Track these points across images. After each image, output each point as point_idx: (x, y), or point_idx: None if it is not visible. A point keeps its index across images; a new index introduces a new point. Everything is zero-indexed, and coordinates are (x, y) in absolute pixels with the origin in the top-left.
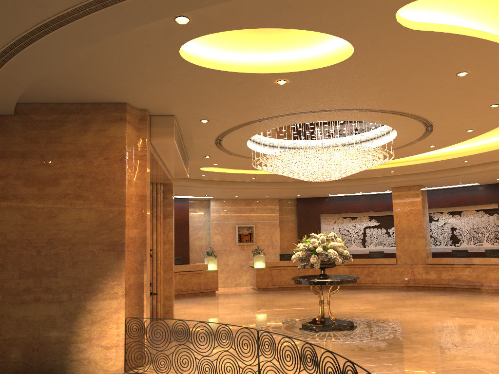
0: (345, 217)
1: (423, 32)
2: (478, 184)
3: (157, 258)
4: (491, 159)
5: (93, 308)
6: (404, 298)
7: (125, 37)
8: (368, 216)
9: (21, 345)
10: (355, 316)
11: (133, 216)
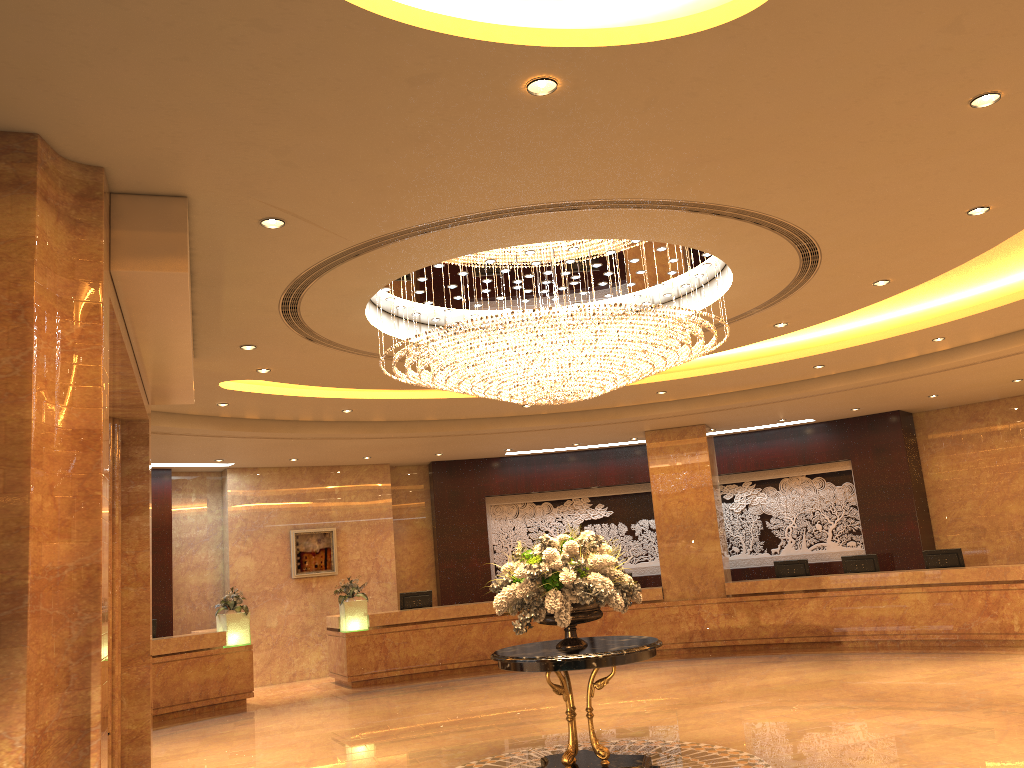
0: (538, 502)
1: None
2: (813, 421)
3: None
4: (869, 361)
5: None
6: (702, 677)
7: None
8: (588, 498)
9: None
10: (632, 738)
11: (55, 498)
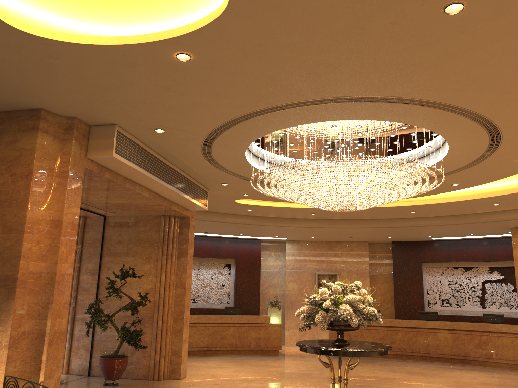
0: (457, 267)
1: None
2: None
3: (164, 304)
4: None
5: None
6: (516, 384)
7: None
8: (487, 267)
9: None
10: None
11: (40, 246)
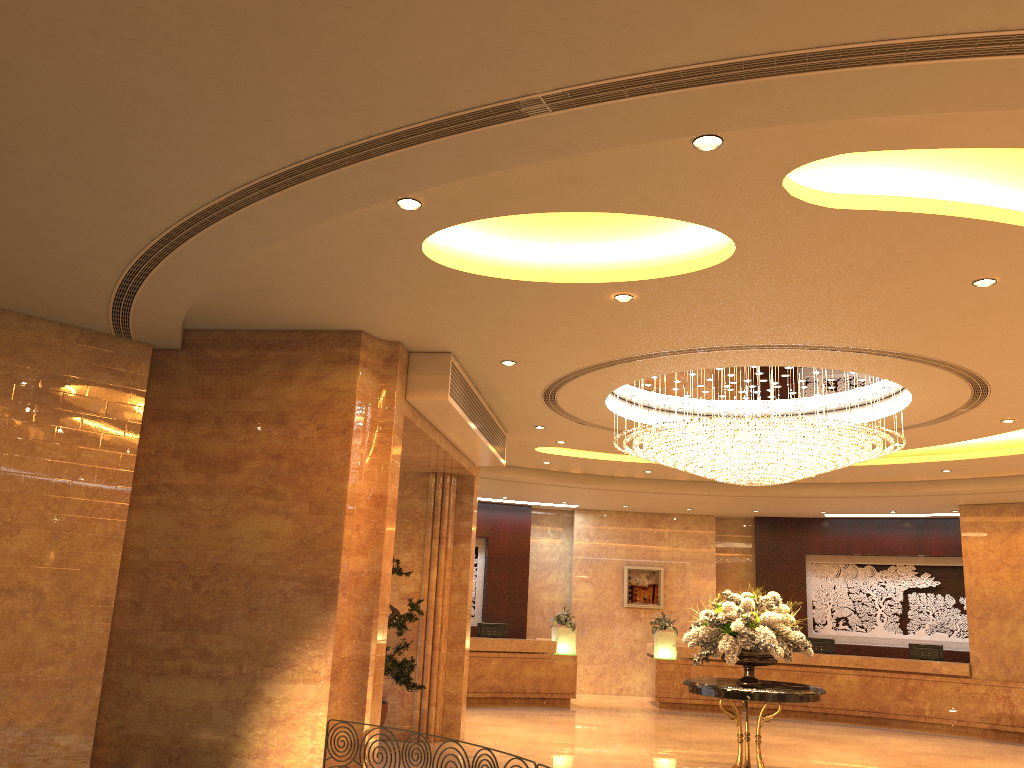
0: (862, 564)
1: (855, 212)
2: None
3: (436, 618)
4: None
5: (275, 696)
6: (972, 754)
7: (328, 231)
8: (913, 566)
9: (152, 750)
10: None
11: (359, 533)
